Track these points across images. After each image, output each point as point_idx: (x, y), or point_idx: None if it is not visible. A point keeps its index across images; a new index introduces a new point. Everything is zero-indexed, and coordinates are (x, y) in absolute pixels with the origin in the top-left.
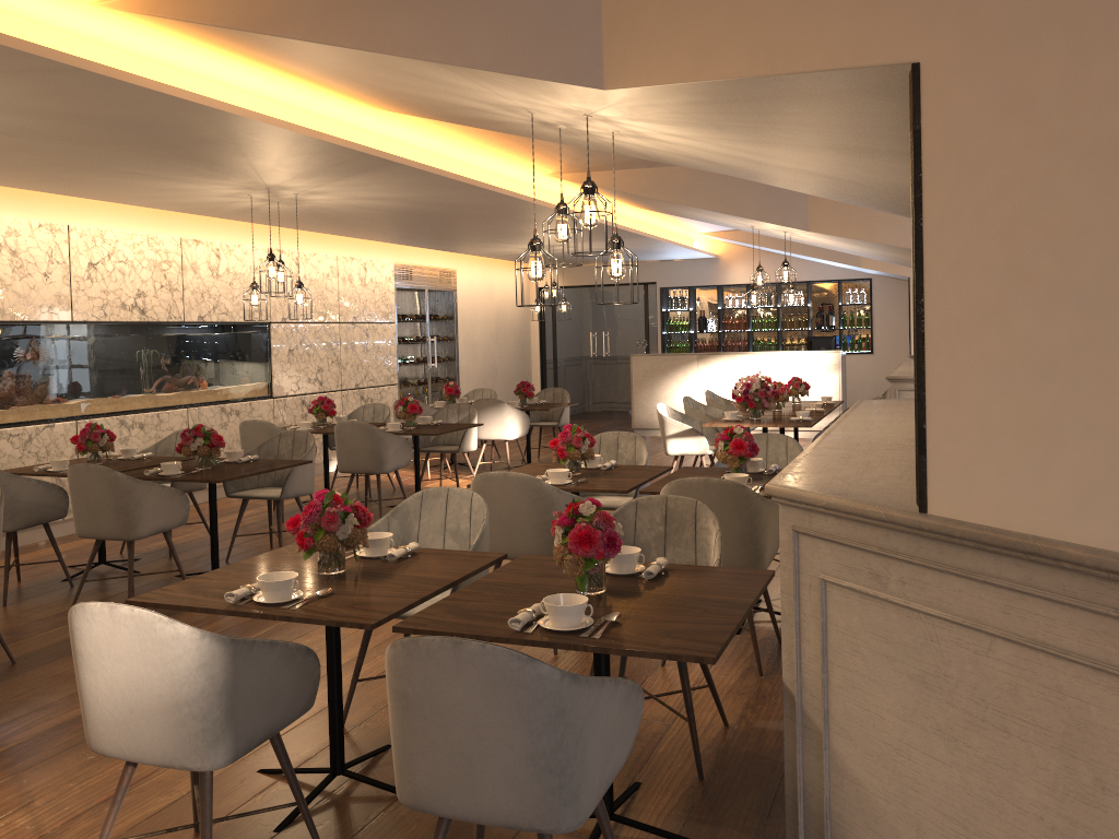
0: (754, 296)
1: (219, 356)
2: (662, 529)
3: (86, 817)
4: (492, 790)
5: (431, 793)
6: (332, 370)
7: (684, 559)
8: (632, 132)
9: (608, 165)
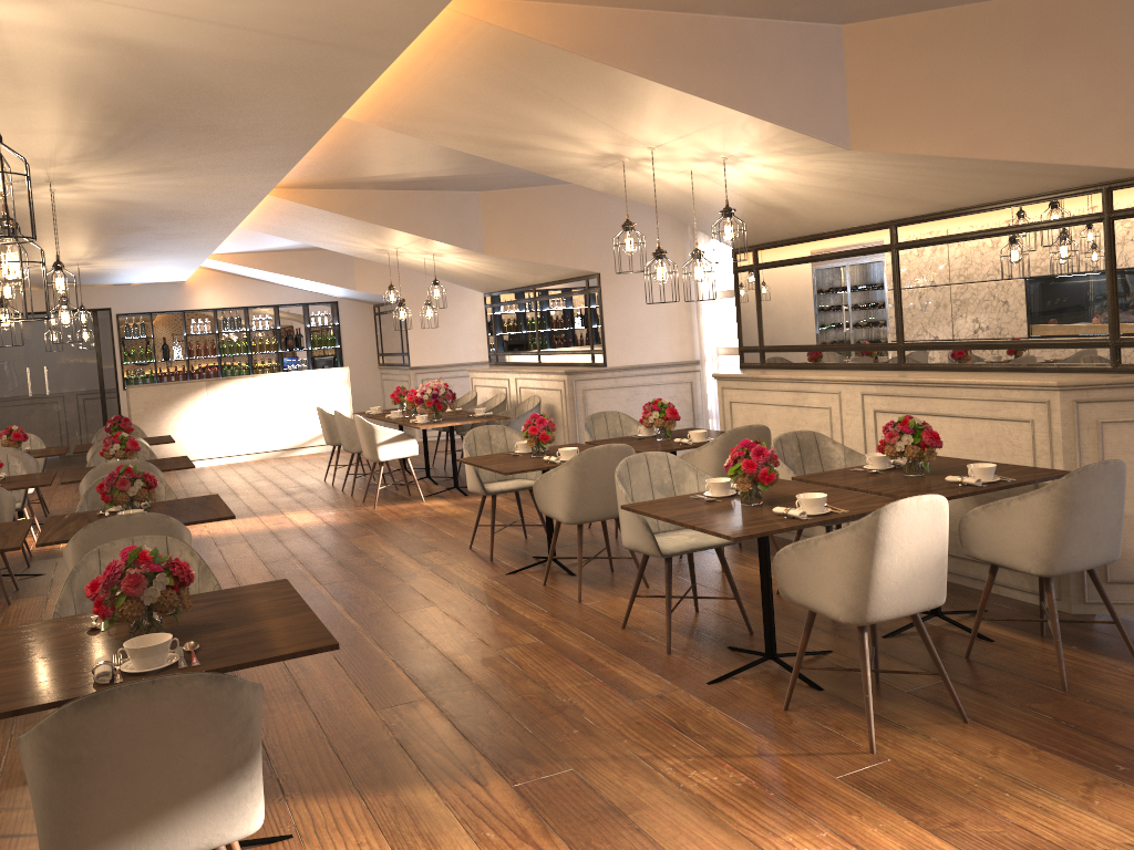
0: (403, 312)
1: None
2: (799, 454)
3: (704, 740)
4: (1103, 544)
5: (1075, 559)
6: None
7: (816, 472)
8: (709, 172)
9: (327, 184)
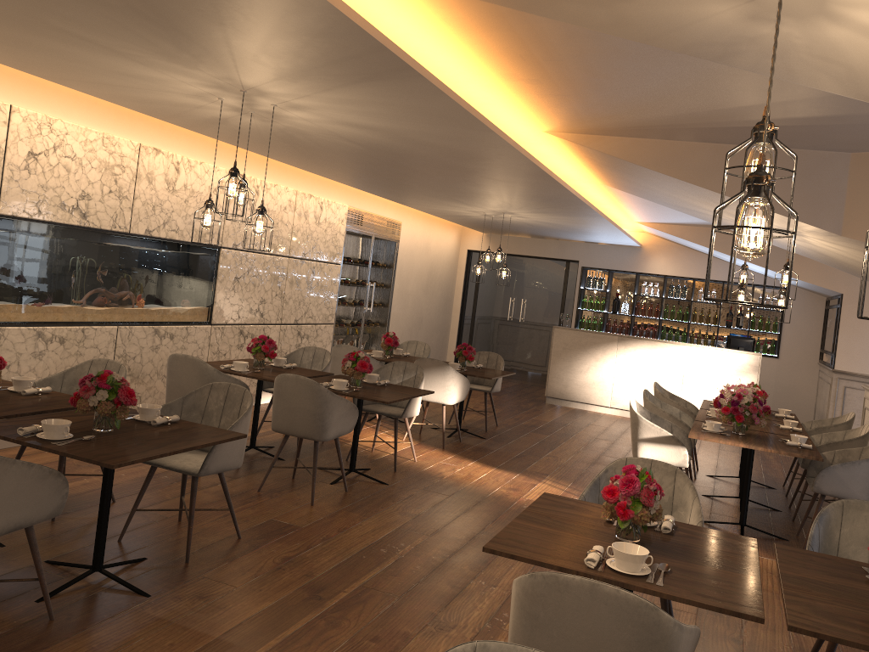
0: (742, 296)
1: (161, 275)
2: None
3: None
4: None
5: None
6: (275, 303)
7: None
8: None
9: (623, 129)
